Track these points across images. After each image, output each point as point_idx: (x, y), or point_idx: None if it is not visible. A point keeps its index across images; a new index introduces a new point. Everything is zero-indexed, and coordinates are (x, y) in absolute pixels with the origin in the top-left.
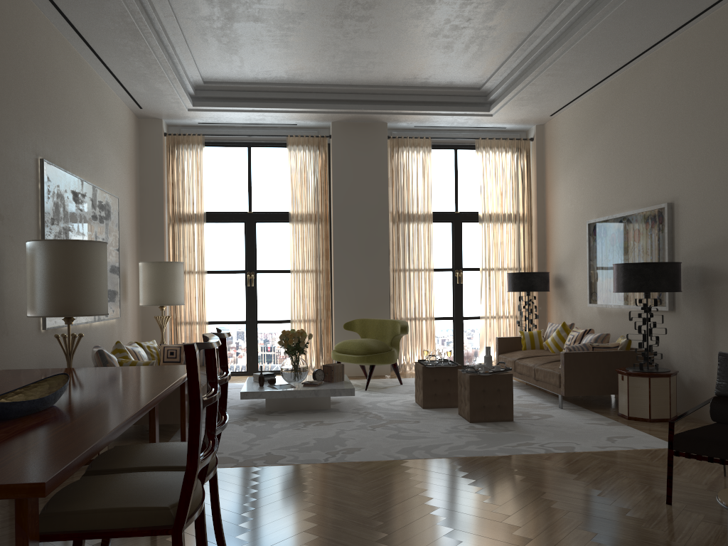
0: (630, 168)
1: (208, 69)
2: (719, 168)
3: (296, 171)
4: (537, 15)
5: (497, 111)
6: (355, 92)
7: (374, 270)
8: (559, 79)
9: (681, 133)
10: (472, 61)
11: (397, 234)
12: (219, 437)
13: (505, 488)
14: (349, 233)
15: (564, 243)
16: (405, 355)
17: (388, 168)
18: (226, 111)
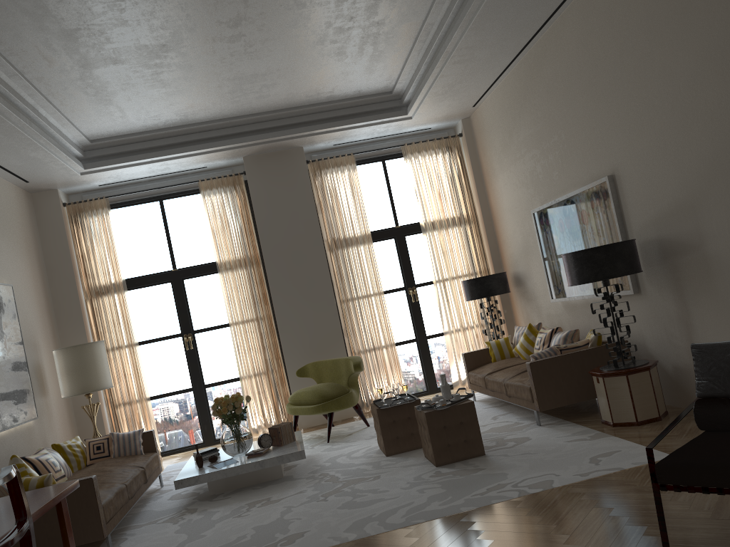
0: (563, 146)
1: (89, 126)
2: (654, 126)
3: (215, 217)
4: (424, 0)
5: (415, 113)
6: (259, 121)
7: (319, 306)
8: (468, 65)
9: (606, 97)
10: (372, 64)
11: (337, 263)
12: None
13: None
14: (284, 272)
15: (514, 238)
16: (372, 390)
17: (314, 194)
18: (123, 167)
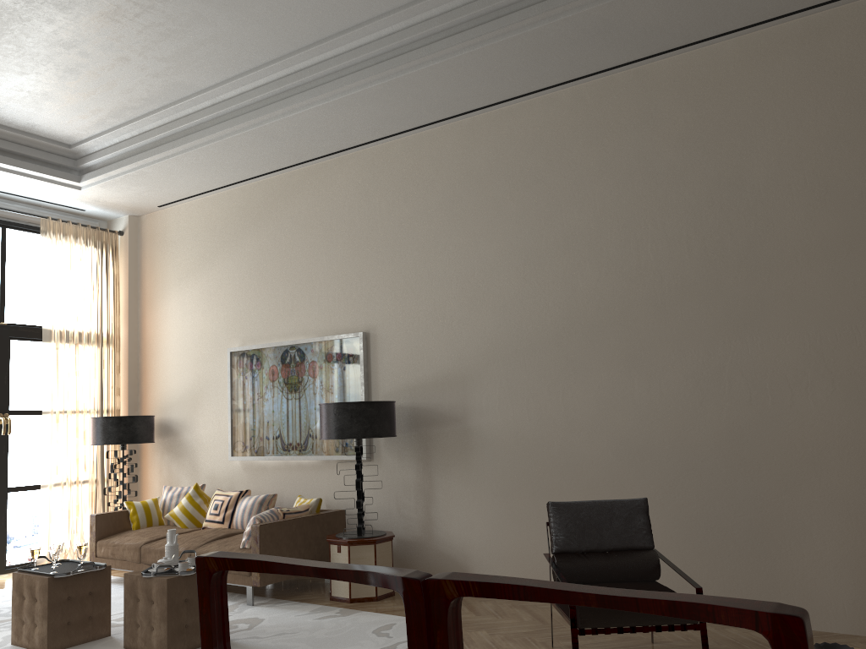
0: (300, 288)
1: None
2: (434, 298)
3: None
4: (227, 71)
5: (93, 185)
6: None
7: None
8: (214, 161)
9: (379, 254)
10: (92, 103)
11: None
12: None
13: None
14: None
15: (178, 376)
16: None
17: None
18: None
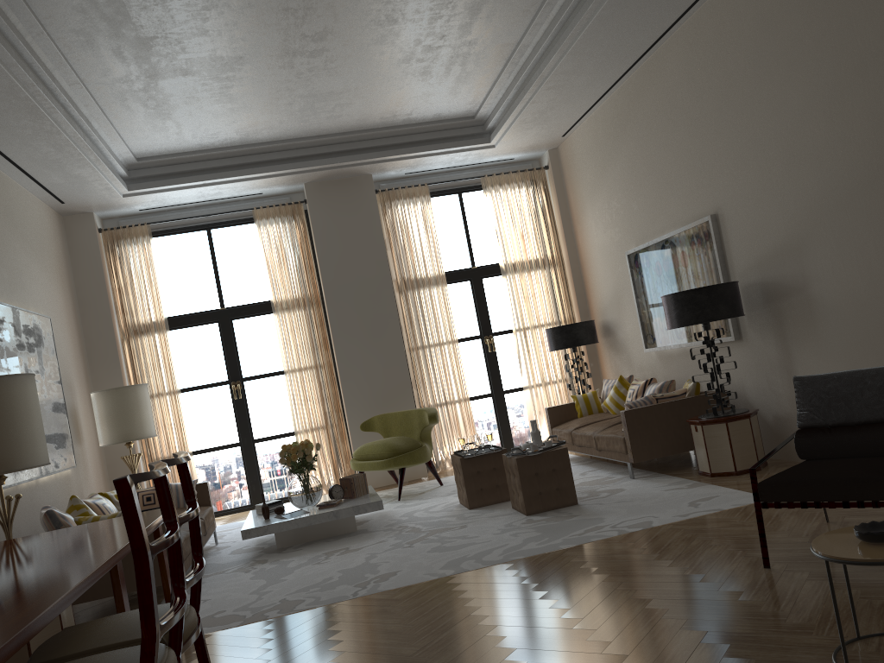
0: (663, 182)
1: (139, 142)
2: (760, 164)
3: (271, 250)
4: (521, 20)
5: (499, 141)
6: (326, 144)
7: (386, 353)
8: (563, 91)
9: (711, 131)
10: (458, 85)
11: (406, 306)
12: (199, 591)
13: (574, 587)
14: (348, 314)
15: (605, 283)
16: (442, 449)
17: (382, 228)
18: (171, 190)
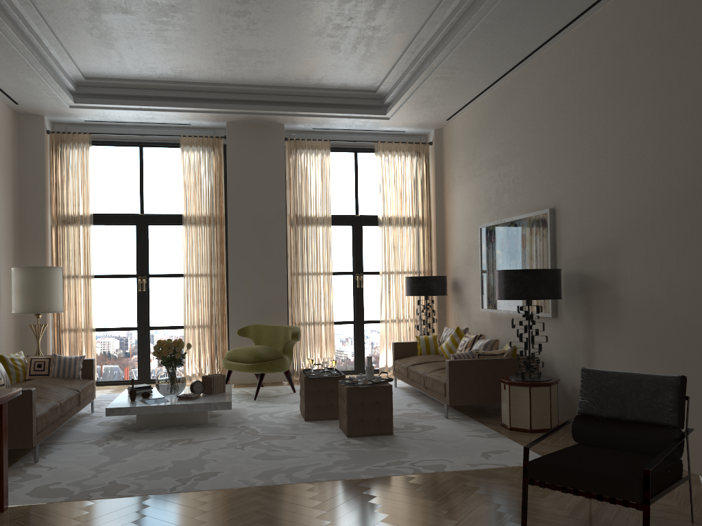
0: (517, 173)
1: (86, 64)
2: (596, 174)
3: (190, 172)
4: (419, 16)
5: (393, 115)
6: (248, 92)
7: (271, 274)
8: (448, 82)
9: (561, 138)
10: (362, 63)
11: (295, 238)
12: None
13: (354, 522)
14: (245, 236)
15: (460, 247)
16: (304, 361)
17: (286, 170)
18: (111, 108)
